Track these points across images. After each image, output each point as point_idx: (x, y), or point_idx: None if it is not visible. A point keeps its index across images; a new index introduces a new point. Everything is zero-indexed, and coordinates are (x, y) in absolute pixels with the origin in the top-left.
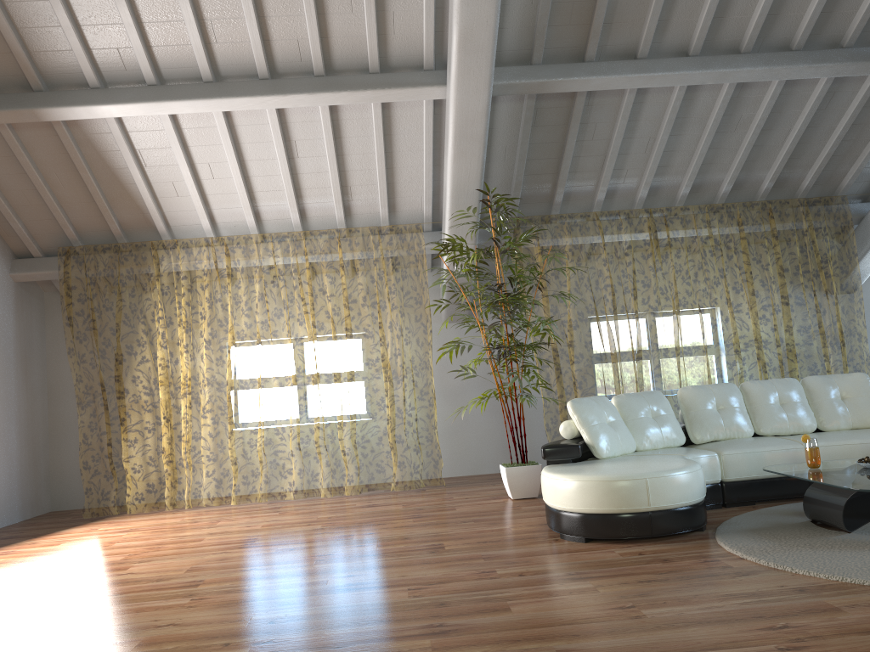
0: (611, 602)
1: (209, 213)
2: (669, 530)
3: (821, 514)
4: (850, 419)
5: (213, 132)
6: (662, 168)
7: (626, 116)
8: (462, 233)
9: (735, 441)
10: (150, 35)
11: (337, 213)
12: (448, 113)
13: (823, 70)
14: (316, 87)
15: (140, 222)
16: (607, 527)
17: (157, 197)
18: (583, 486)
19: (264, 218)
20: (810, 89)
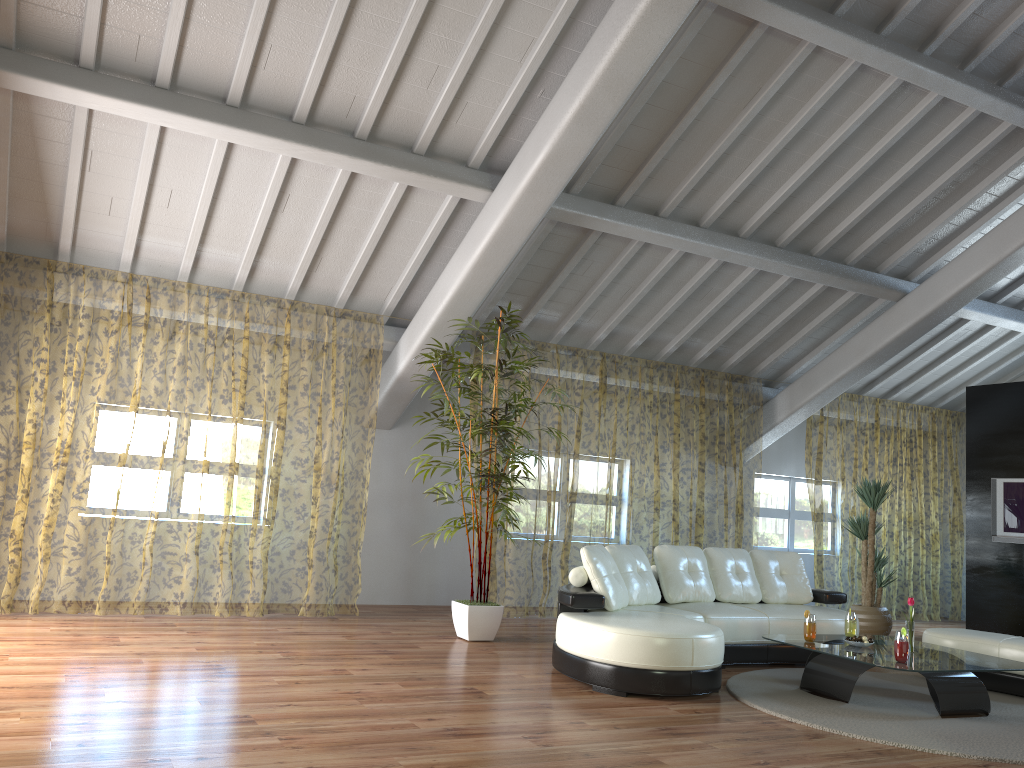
0: (742, 758)
1: (136, 244)
2: (703, 689)
3: (824, 684)
4: (787, 594)
5: (199, 158)
6: (627, 317)
7: (624, 263)
8: (439, 339)
9: (708, 604)
10: (191, 35)
11: (294, 282)
12: (489, 220)
13: (797, 272)
14: (358, 152)
15: (38, 231)
16: (653, 683)
17: (80, 209)
18: (634, 640)
19: (202, 266)
20: (772, 281)
